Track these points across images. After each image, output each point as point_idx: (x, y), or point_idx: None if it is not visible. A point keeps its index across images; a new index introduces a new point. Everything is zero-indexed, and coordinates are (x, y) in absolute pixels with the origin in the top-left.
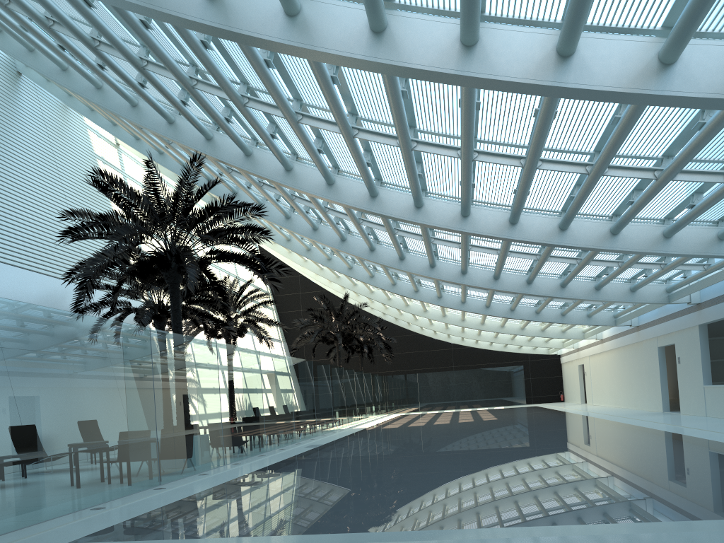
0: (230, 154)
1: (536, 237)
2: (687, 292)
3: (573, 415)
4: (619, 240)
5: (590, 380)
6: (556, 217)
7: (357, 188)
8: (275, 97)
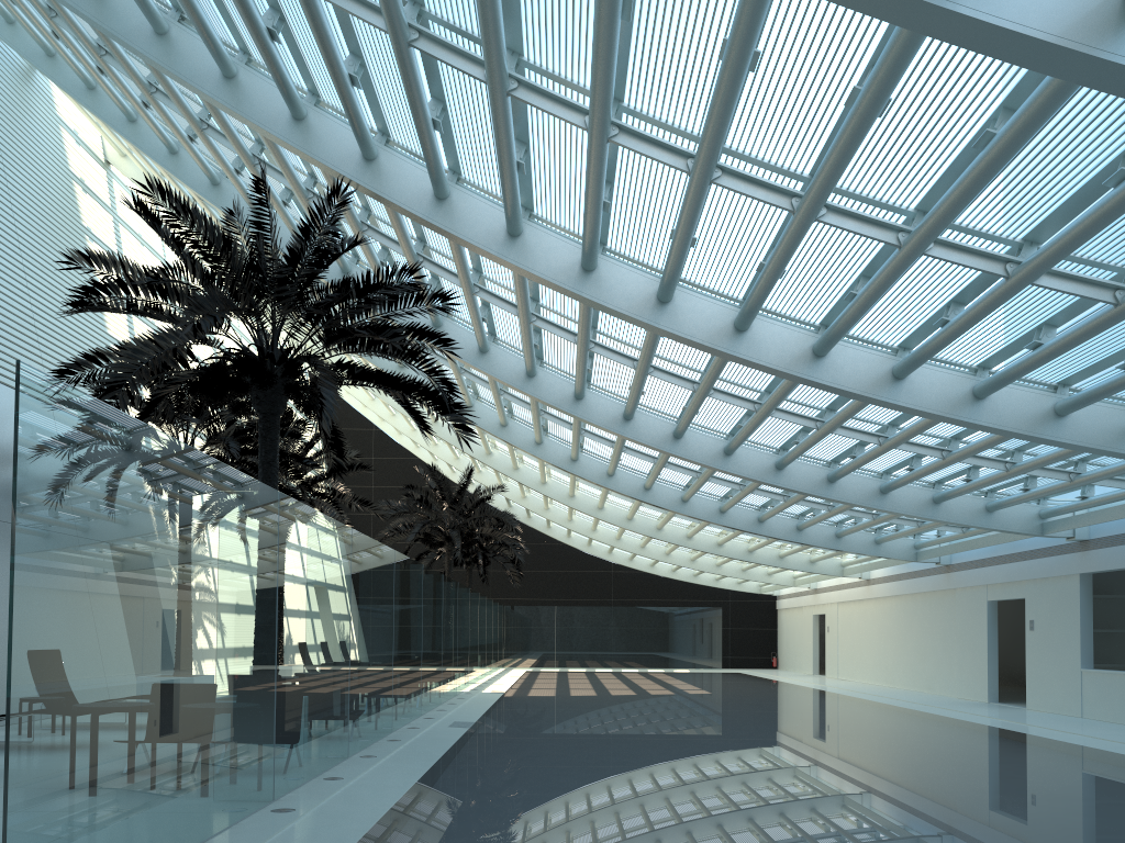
0: (407, 192)
1: (934, 405)
2: (1086, 521)
3: (839, 696)
4: (1067, 427)
5: (835, 640)
6: (970, 376)
7: (636, 283)
8: (602, 81)
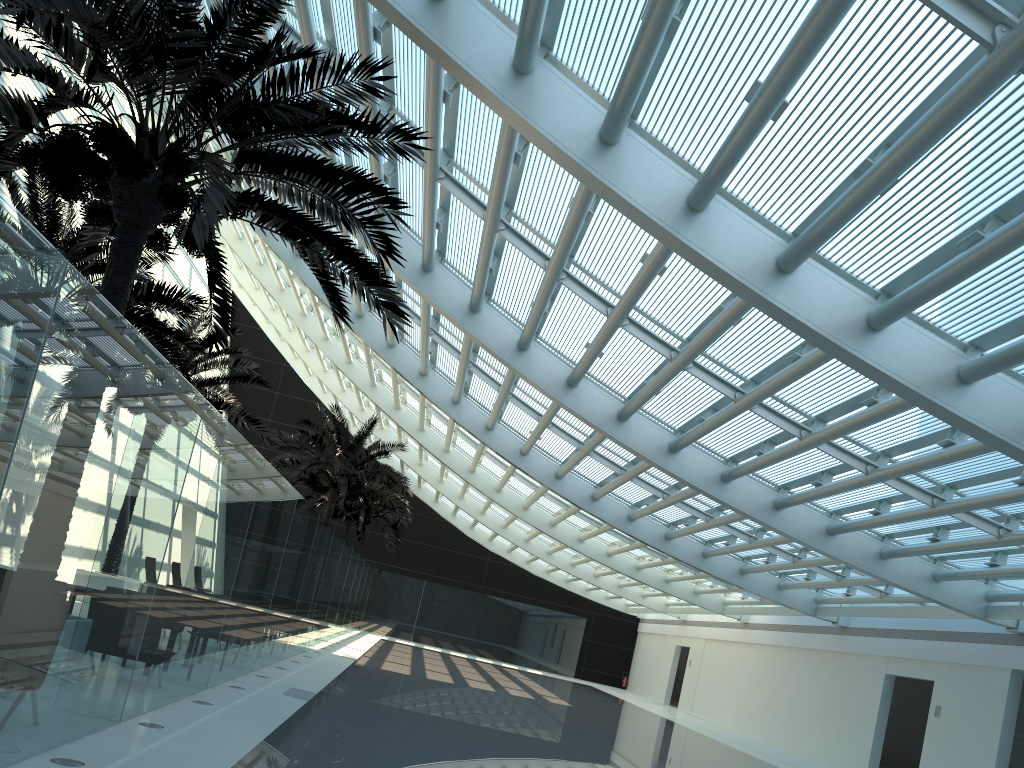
0: None
1: (1000, 427)
2: None
3: (706, 738)
4: None
5: (696, 676)
6: None
7: (663, 177)
8: None
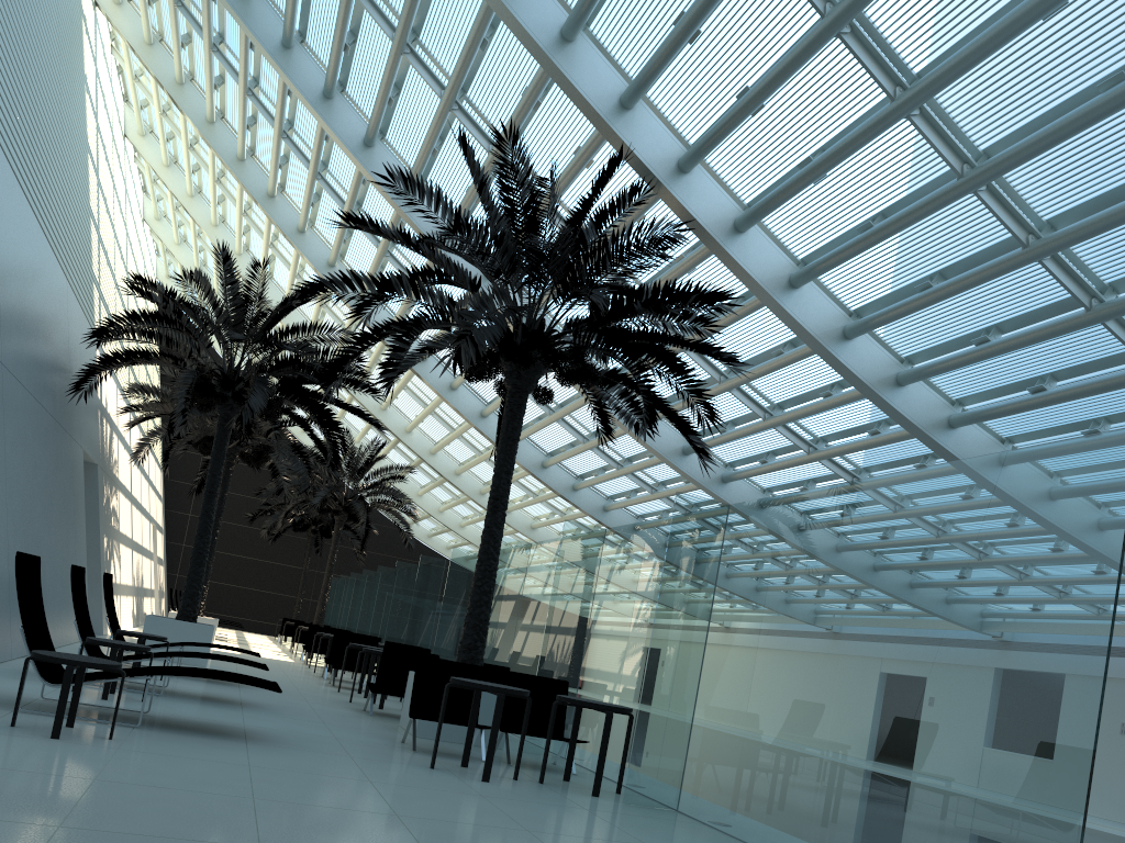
0: (711, 214)
1: None
2: None
3: None
4: None
5: None
6: None
7: (882, 362)
8: (1114, 225)
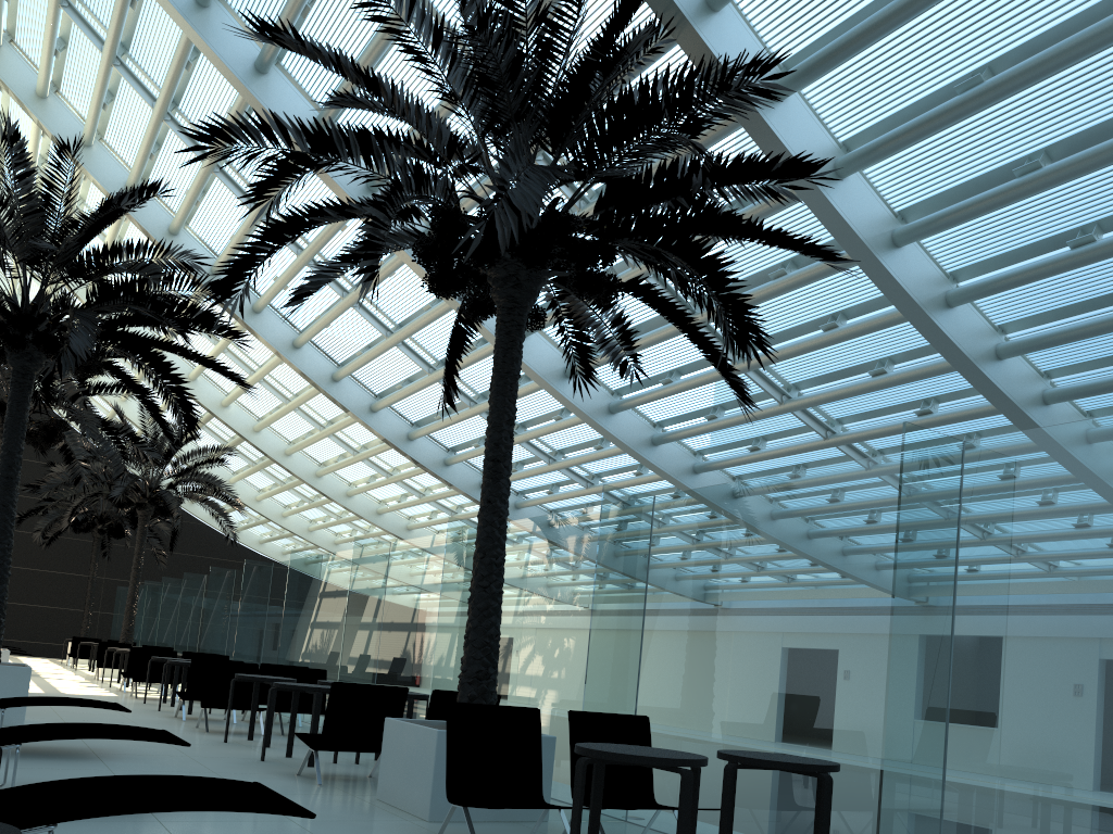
0: None
1: None
2: None
3: None
4: None
5: None
6: None
7: (930, 277)
8: None
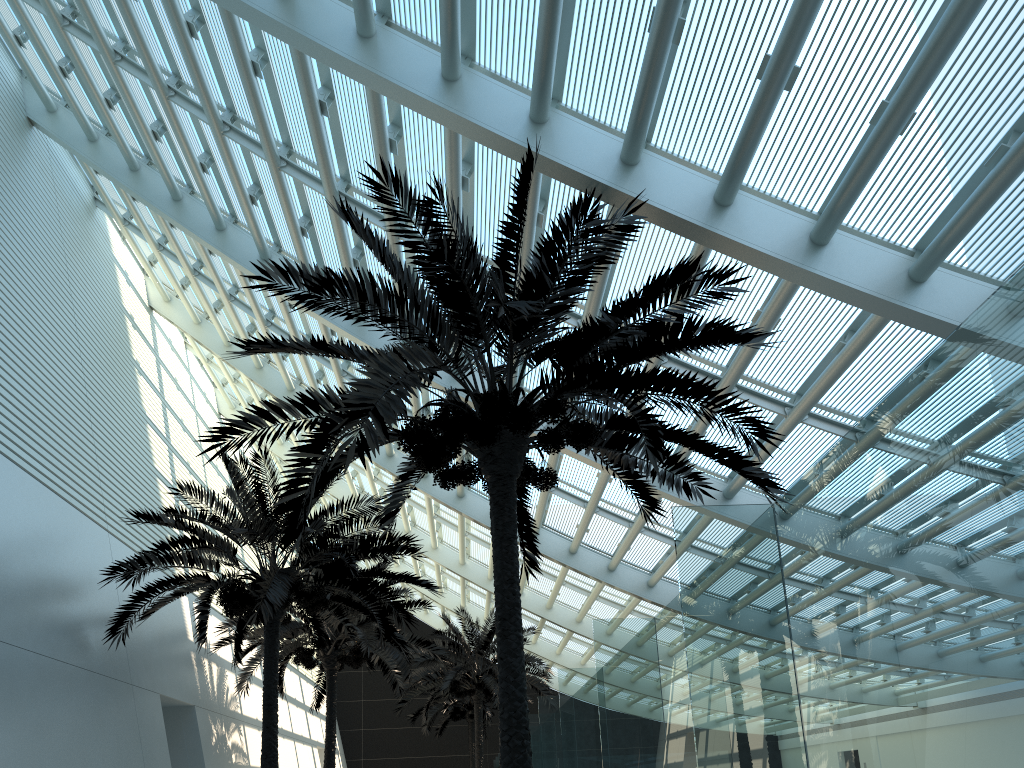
0: (680, 199)
1: None
2: None
3: None
4: None
5: None
6: None
7: (979, 295)
8: None
